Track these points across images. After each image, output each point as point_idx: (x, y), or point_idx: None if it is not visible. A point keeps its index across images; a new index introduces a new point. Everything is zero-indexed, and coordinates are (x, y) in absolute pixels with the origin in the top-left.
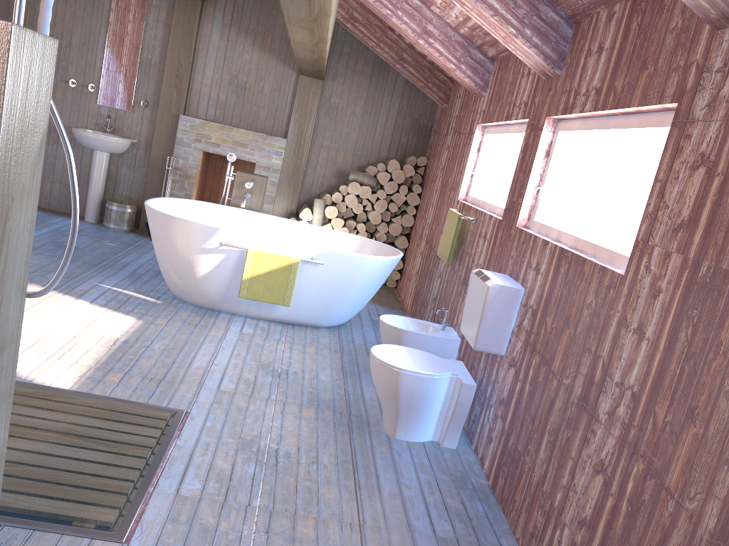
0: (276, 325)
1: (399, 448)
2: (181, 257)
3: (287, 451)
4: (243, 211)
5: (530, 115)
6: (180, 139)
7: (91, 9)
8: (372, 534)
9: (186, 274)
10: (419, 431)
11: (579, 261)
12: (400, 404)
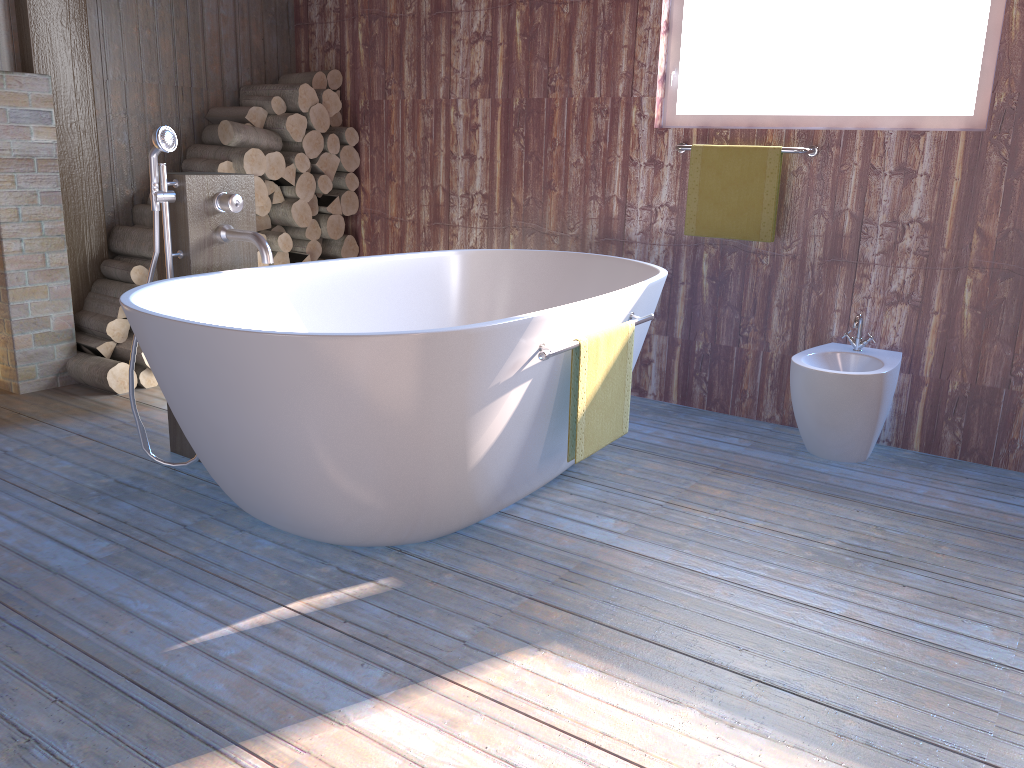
0: (567, 486)
1: None
2: (440, 437)
3: None
4: (244, 275)
5: None
6: None
7: None
8: None
9: (447, 474)
10: None
11: None
12: None
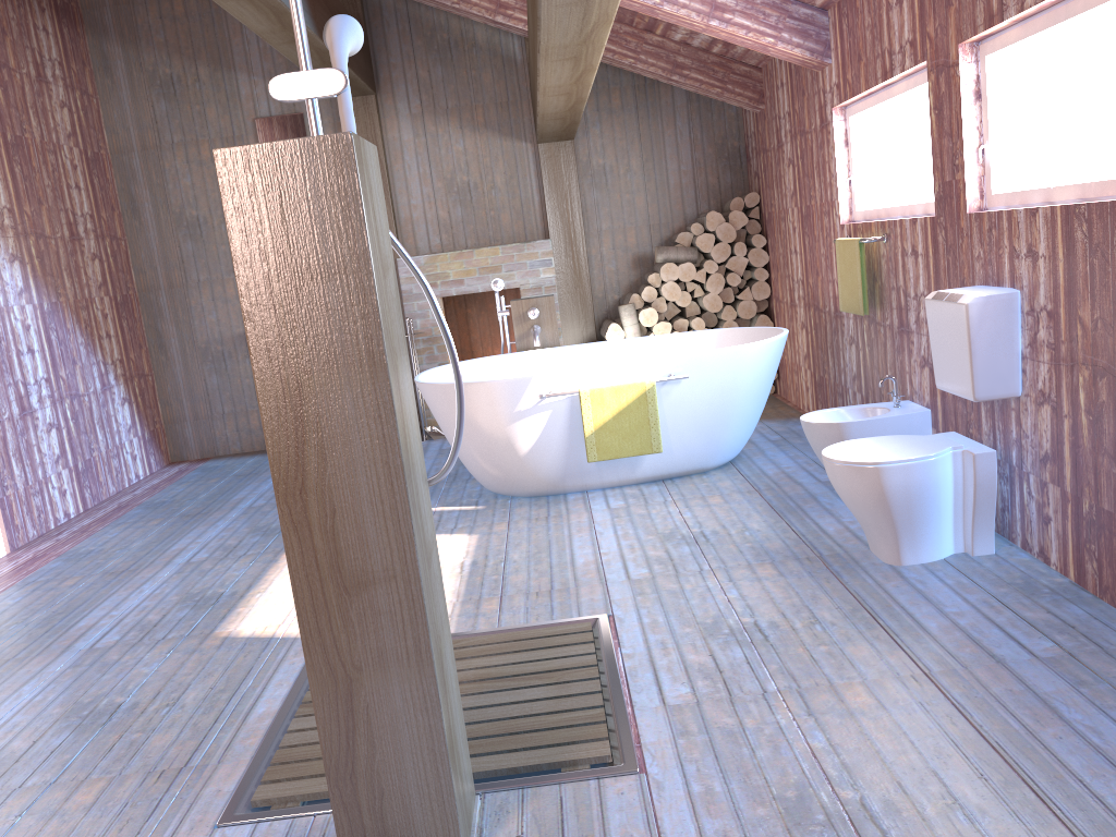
0: (648, 486)
1: (917, 575)
2: (491, 435)
3: (769, 621)
4: (537, 352)
5: (927, 54)
6: (408, 292)
7: None
8: (950, 680)
9: (506, 456)
10: (934, 545)
11: (1106, 209)
12: (895, 513)
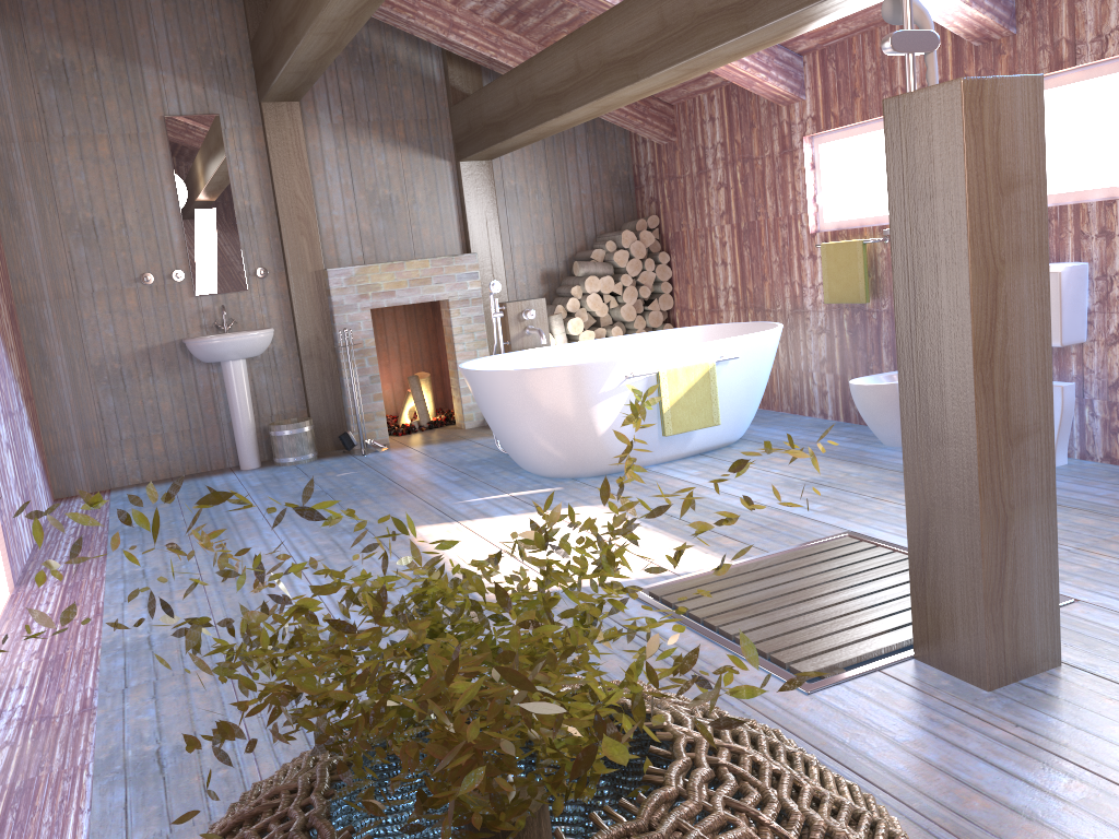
0: (696, 459)
1: None
2: (575, 417)
3: None
4: (537, 351)
5: None
6: (339, 303)
7: (140, 162)
8: None
9: (585, 437)
10: None
11: None
12: None
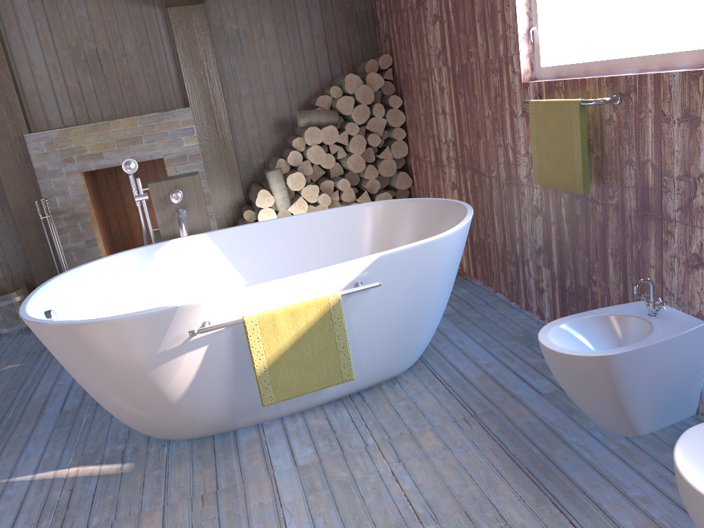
0: (336, 409)
1: None
2: (130, 383)
3: None
4: (186, 240)
5: None
6: (41, 170)
7: None
8: None
9: (153, 405)
10: None
11: None
12: None
